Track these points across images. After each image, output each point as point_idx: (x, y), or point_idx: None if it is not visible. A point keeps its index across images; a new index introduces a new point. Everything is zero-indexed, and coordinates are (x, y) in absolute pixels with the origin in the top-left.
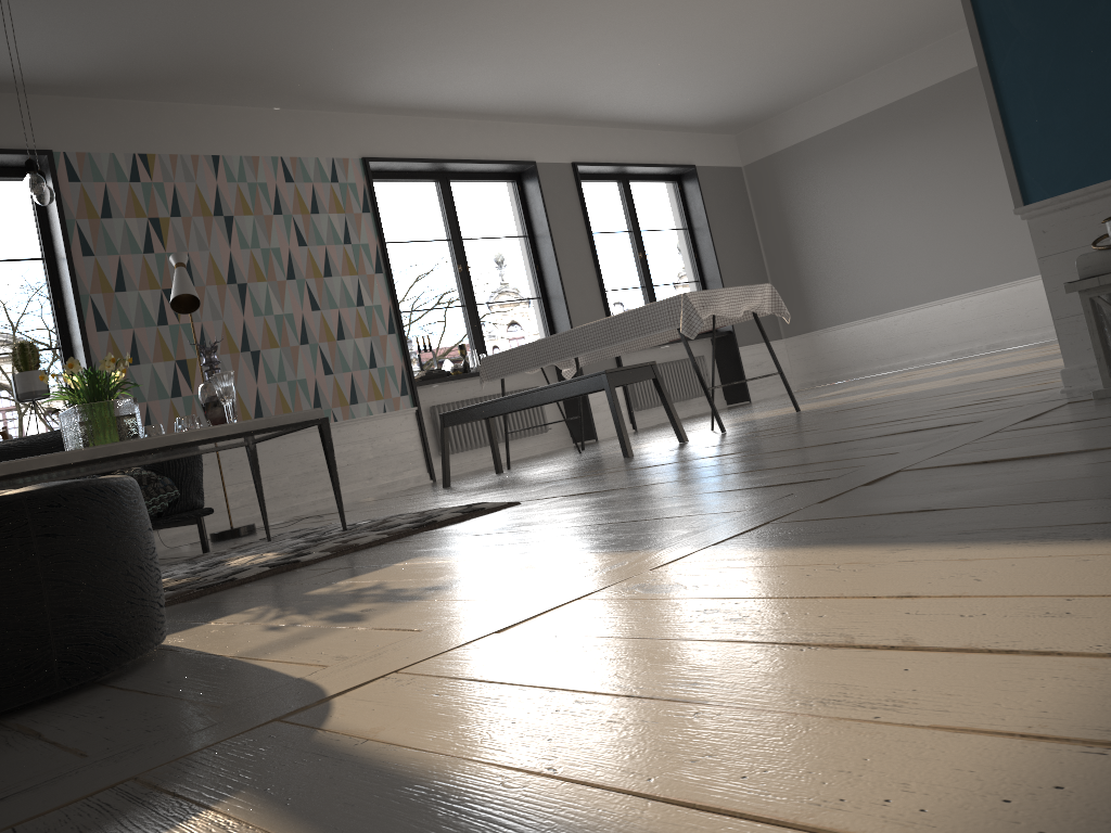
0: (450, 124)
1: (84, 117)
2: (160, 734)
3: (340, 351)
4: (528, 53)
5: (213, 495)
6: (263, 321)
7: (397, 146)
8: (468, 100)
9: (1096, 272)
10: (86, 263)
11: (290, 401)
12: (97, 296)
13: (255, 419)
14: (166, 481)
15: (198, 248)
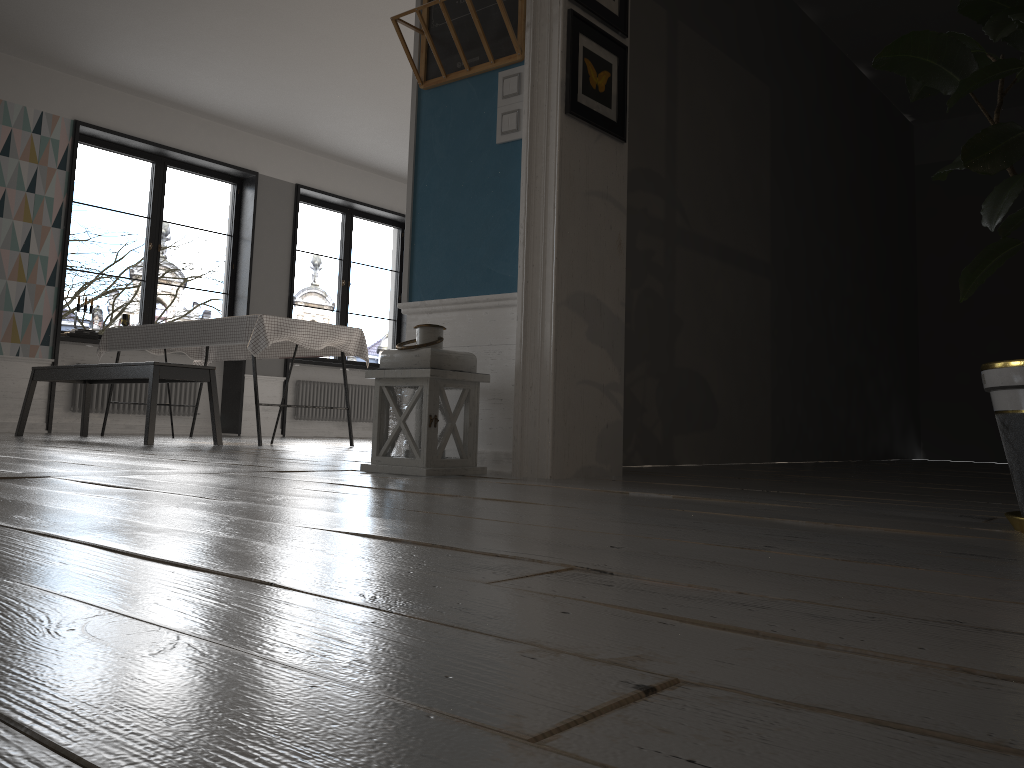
0: (181, 116)
1: None
2: None
3: None
4: (249, 74)
5: None
6: None
7: (117, 120)
8: (196, 99)
9: (389, 366)
10: None
11: None
12: None
13: None
14: None
15: None
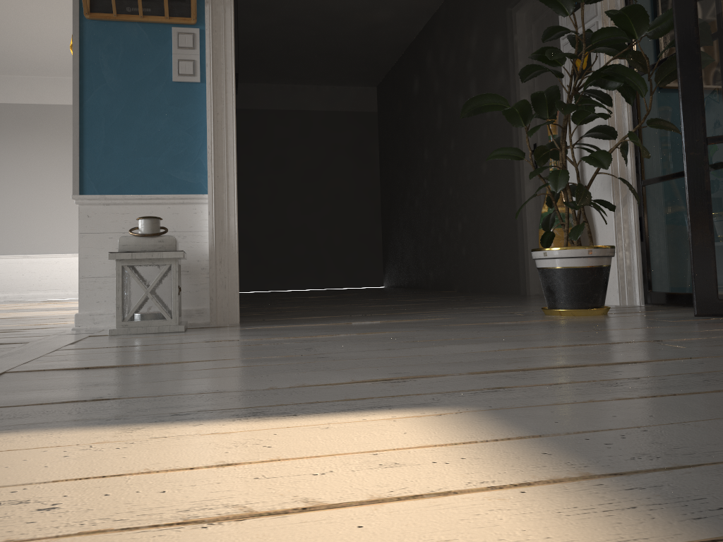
0: None
1: None
2: None
3: None
4: None
5: None
6: None
7: None
8: None
9: (130, 250)
10: None
11: None
12: None
13: None
14: None
15: None
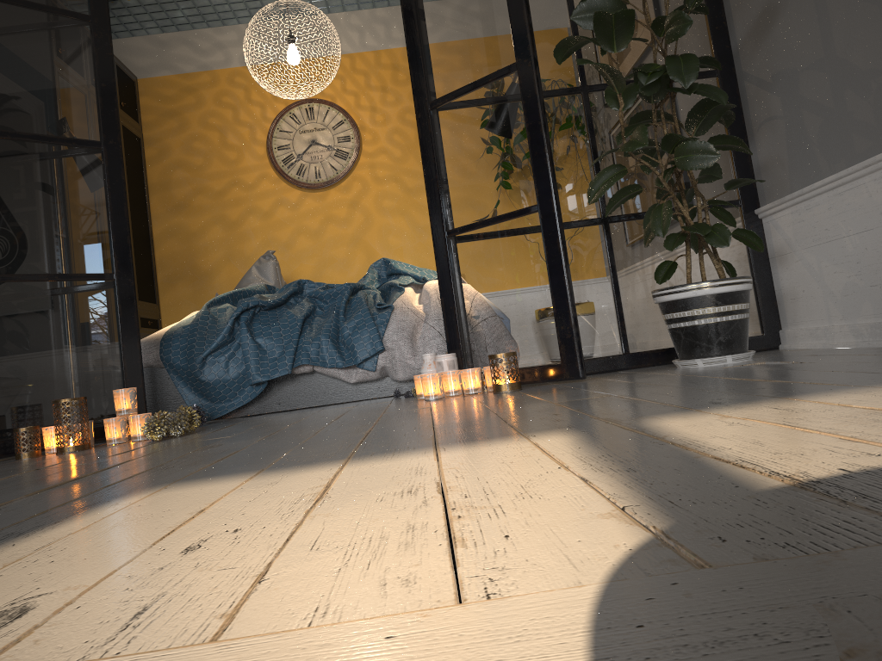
0: None
1: None
2: None
3: None
4: None
5: None
6: None
7: None
8: None
9: None
10: None
11: None
12: None
13: None
14: None
15: None
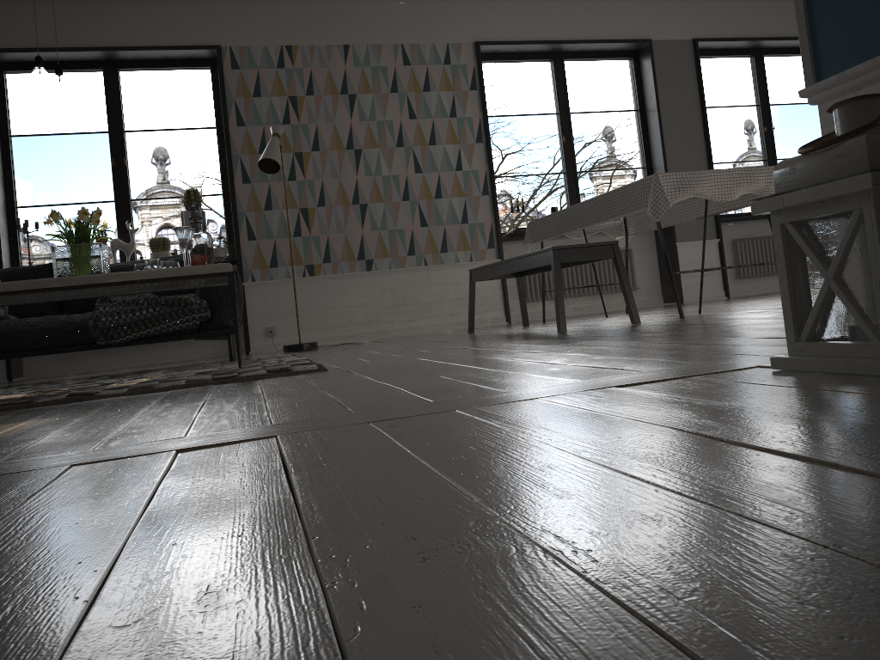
0: (565, 7)
1: (246, 19)
2: None
3: (436, 208)
4: None
5: (318, 314)
6: (372, 180)
7: (509, 31)
8: None
9: (792, 187)
10: (239, 131)
11: (388, 246)
12: (244, 157)
13: (168, 268)
14: (203, 304)
15: (324, 121)
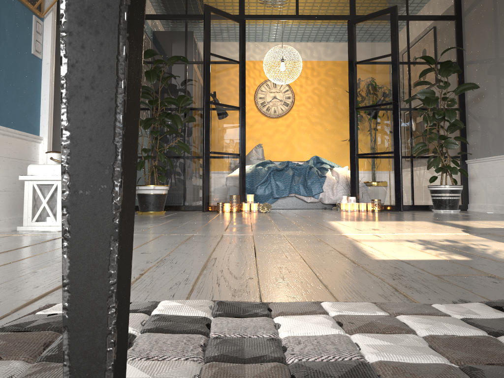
0: None
1: None
2: (501, 233)
3: None
4: None
5: None
6: None
7: None
8: None
9: None
10: None
11: None
12: None
13: None
14: None
15: None
